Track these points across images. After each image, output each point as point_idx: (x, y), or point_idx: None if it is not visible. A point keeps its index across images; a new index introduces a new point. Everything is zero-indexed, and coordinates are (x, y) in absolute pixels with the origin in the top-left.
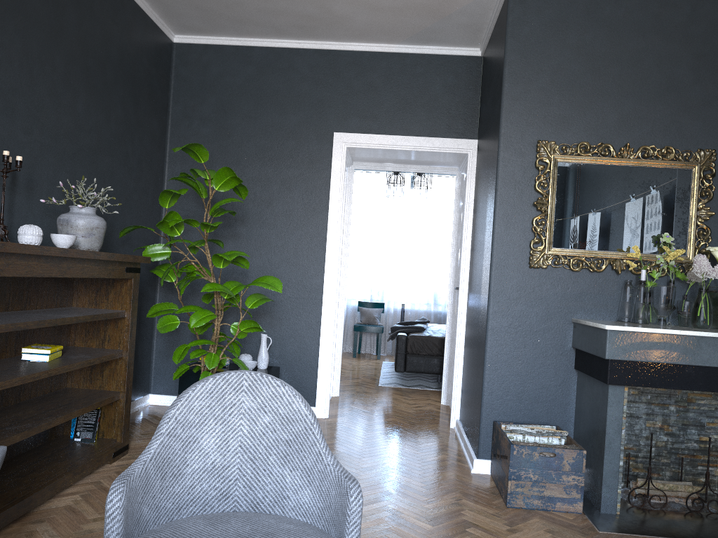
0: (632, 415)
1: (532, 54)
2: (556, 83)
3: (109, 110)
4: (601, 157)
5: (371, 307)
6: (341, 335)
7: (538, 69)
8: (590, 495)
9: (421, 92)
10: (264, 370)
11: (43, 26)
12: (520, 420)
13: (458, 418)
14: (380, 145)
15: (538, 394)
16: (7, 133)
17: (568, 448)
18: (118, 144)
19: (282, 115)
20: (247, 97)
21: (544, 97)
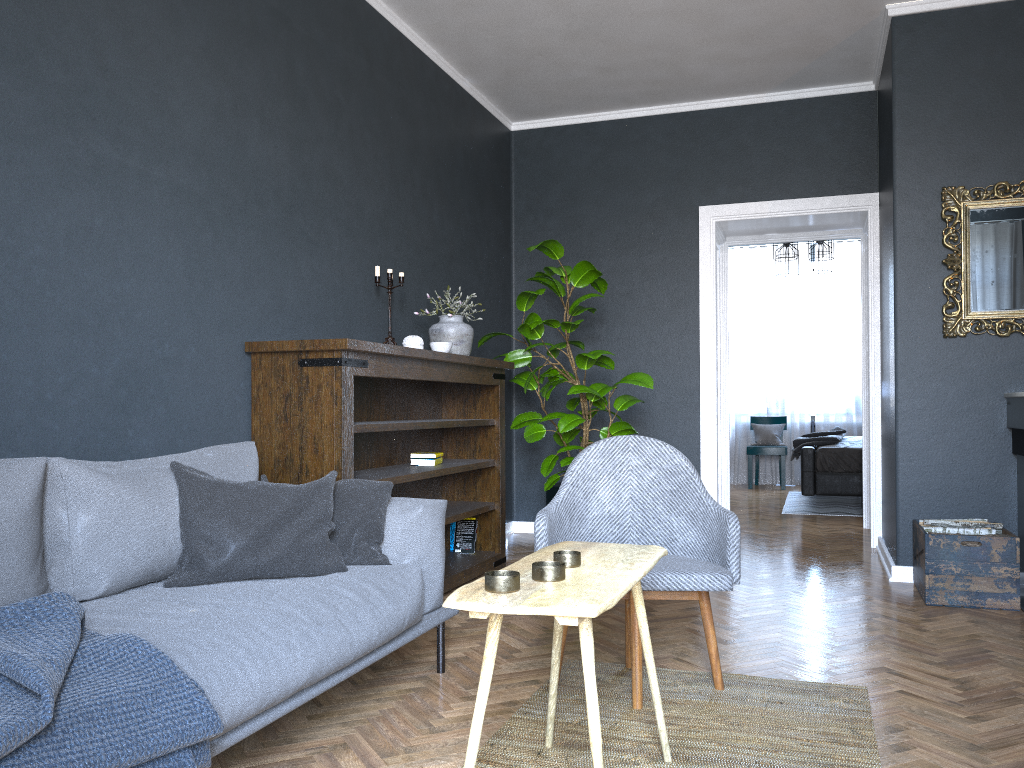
0: None
1: (927, 88)
2: (960, 117)
3: (458, 216)
4: None
5: (768, 423)
6: (727, 449)
7: (935, 105)
8: None
9: (801, 145)
10: None
11: (403, 145)
12: (947, 518)
13: (880, 535)
14: (755, 214)
15: (967, 486)
16: (383, 252)
17: (996, 536)
18: (468, 250)
19: (637, 194)
20: (596, 179)
21: (946, 135)
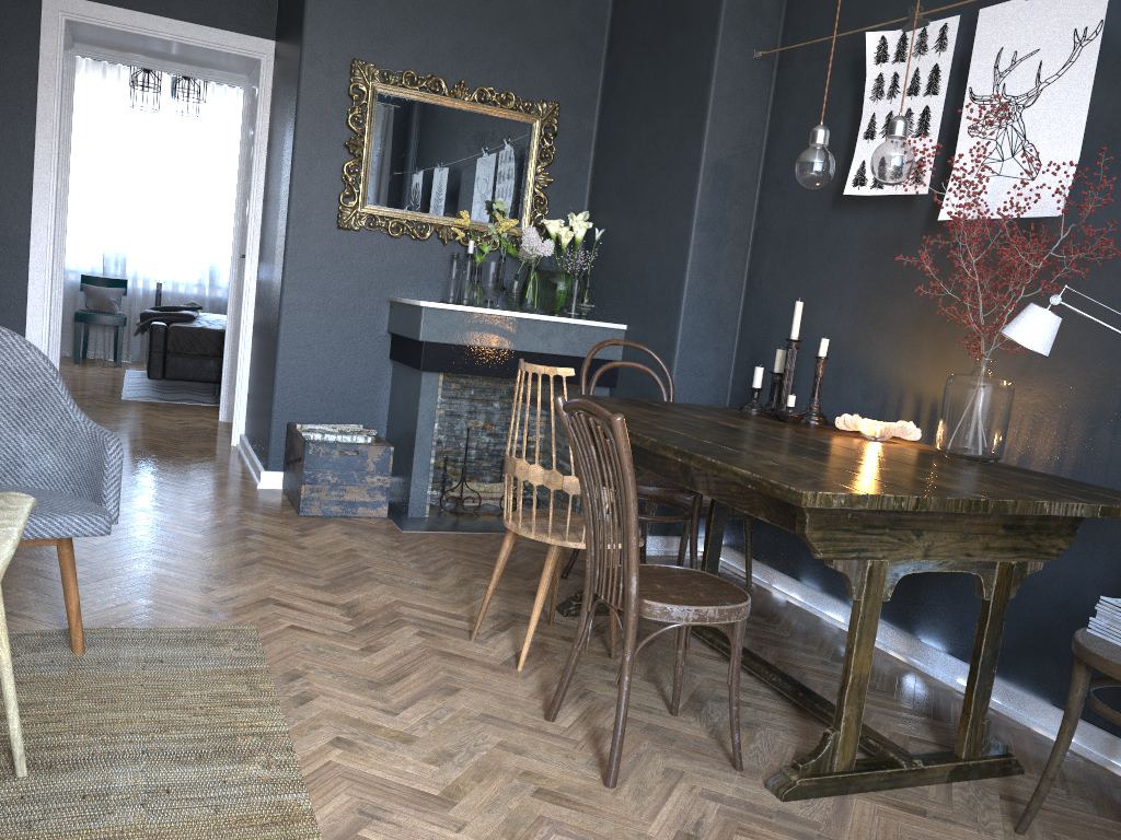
0: (453, 413)
1: None
2: None
3: None
4: (431, 94)
5: (104, 285)
6: (60, 319)
7: None
8: (399, 502)
9: None
10: None
11: None
12: (322, 422)
13: (243, 433)
14: (123, 25)
15: (344, 389)
16: None
17: (374, 445)
18: None
19: None
20: None
21: None
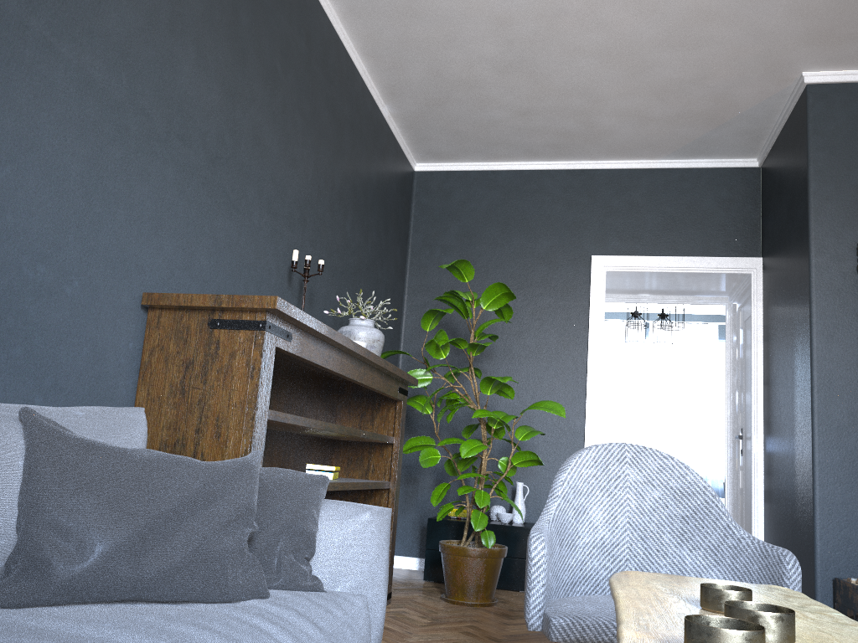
0: None
1: (841, 150)
2: None
3: (367, 232)
4: None
5: None
6: None
7: (849, 166)
8: None
9: (690, 209)
10: (522, 524)
11: (329, 143)
12: None
13: None
14: (645, 267)
15: None
16: (299, 243)
17: None
18: (372, 268)
19: (532, 239)
20: (493, 222)
21: None
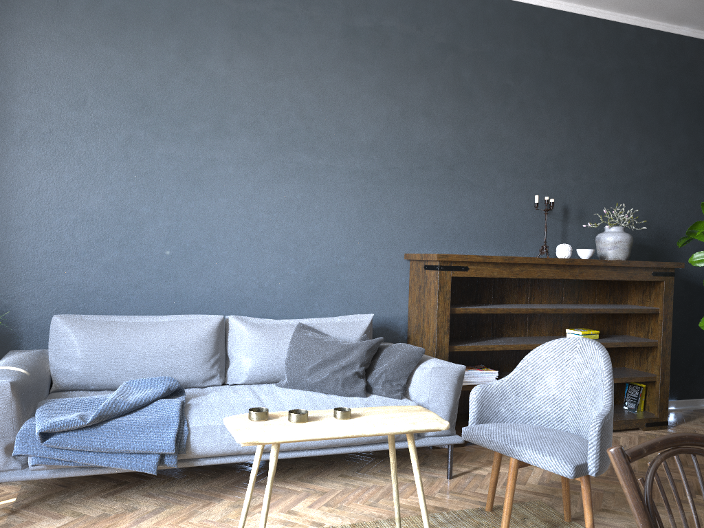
0: None
1: None
2: None
3: (668, 141)
4: None
5: None
6: None
7: None
8: None
9: None
10: None
11: (588, 100)
12: None
13: None
14: None
15: None
16: (558, 183)
17: None
18: (683, 167)
19: None
20: None
21: None
